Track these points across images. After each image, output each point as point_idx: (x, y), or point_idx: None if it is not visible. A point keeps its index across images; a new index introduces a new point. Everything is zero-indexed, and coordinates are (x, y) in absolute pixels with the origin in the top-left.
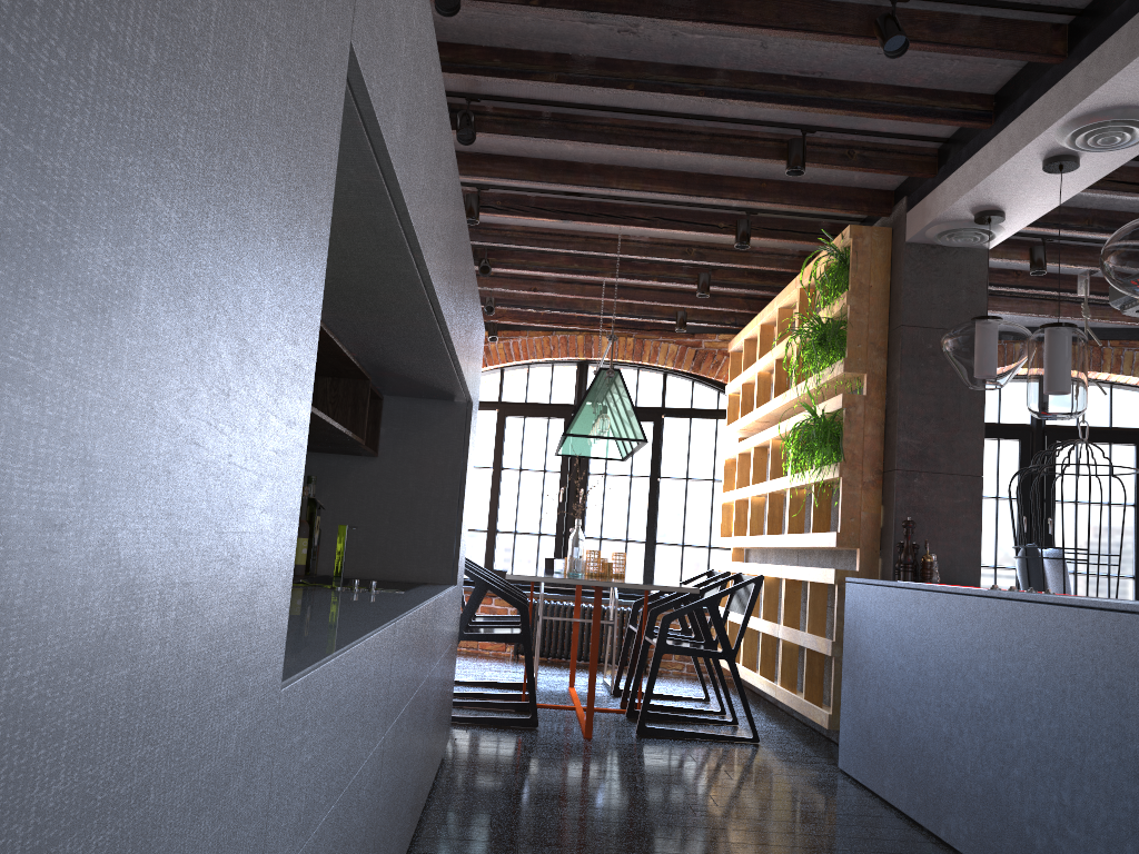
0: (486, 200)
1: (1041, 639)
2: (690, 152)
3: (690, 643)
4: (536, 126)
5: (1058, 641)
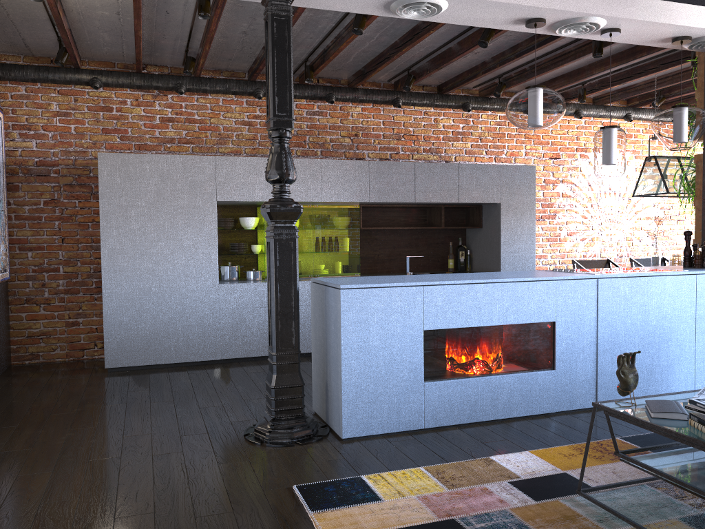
0: (592, 87)
1: None
2: (569, 62)
3: None
4: (523, 75)
5: None
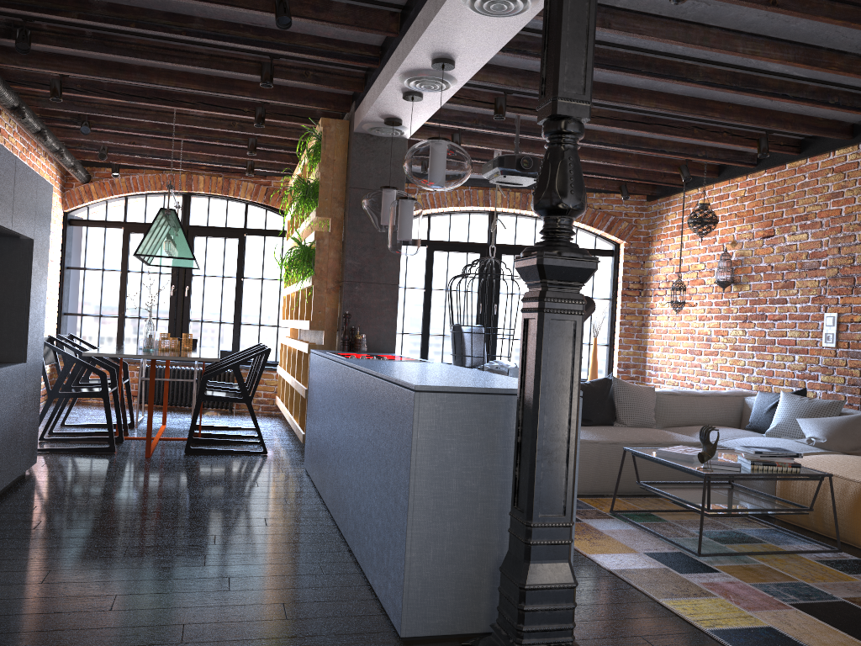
0: (69, 84)
1: (349, 387)
2: (195, 67)
3: (230, 393)
4: (81, 41)
5: (351, 388)
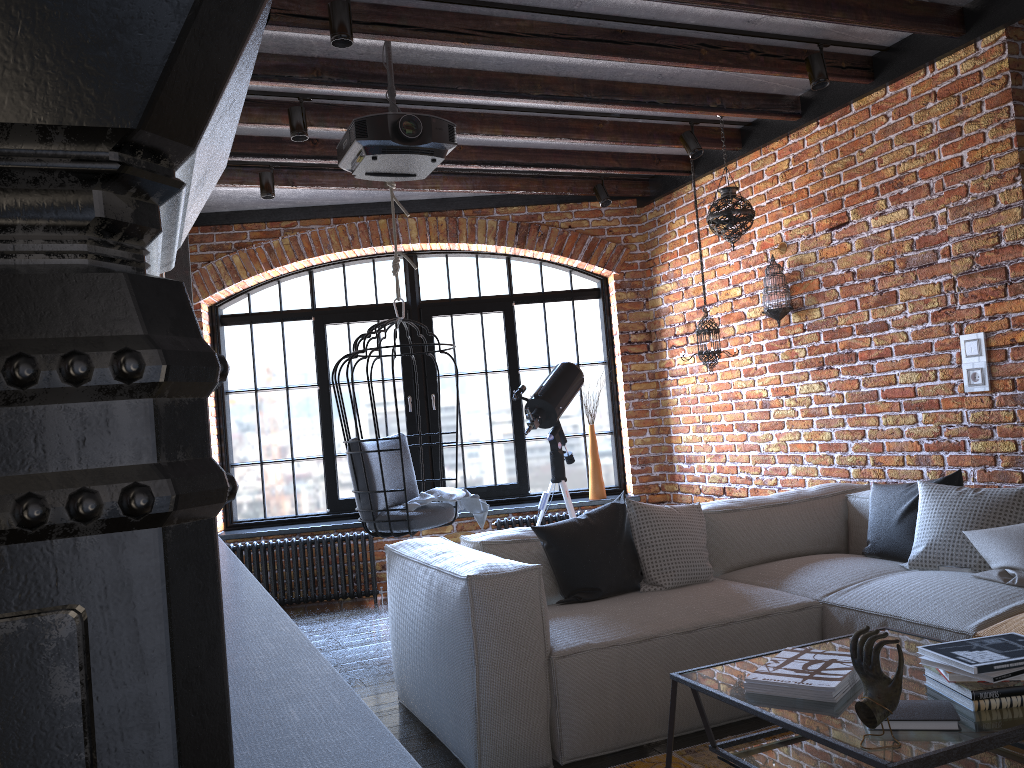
0: None
1: None
2: None
3: None
4: None
5: None
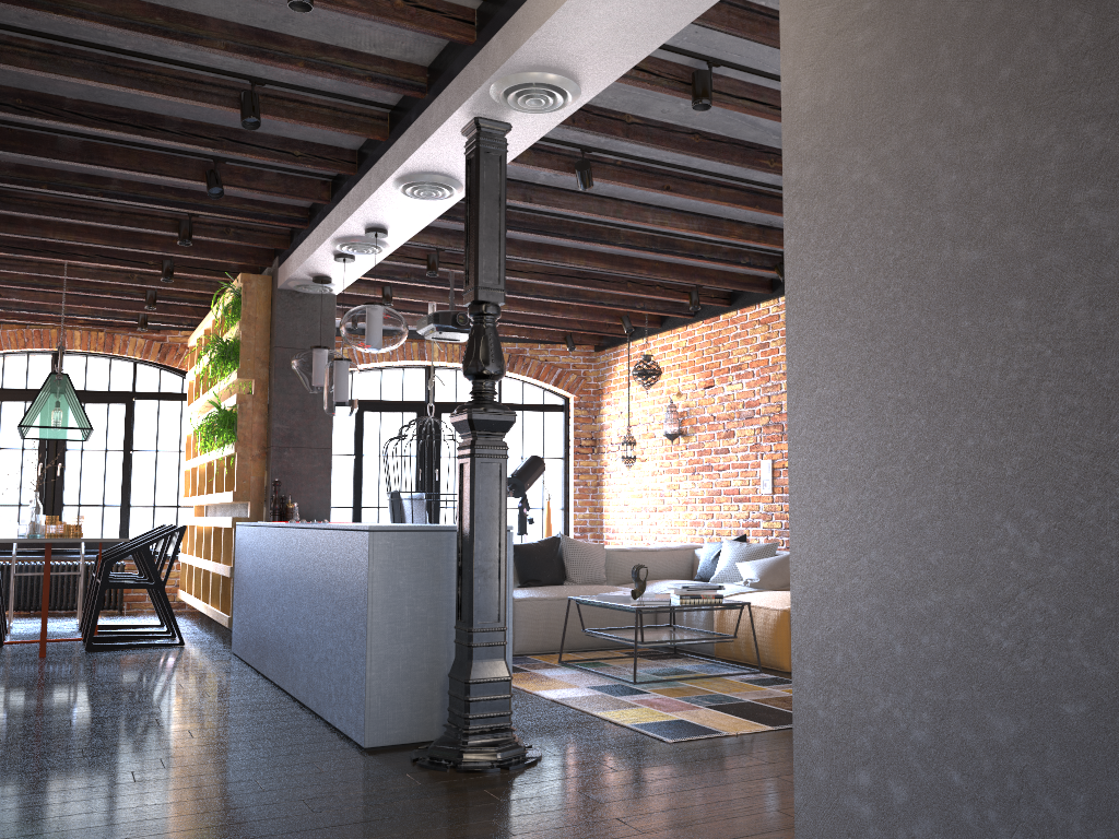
0: None
1: (293, 548)
2: (105, 224)
3: (135, 580)
4: None
5: (297, 547)
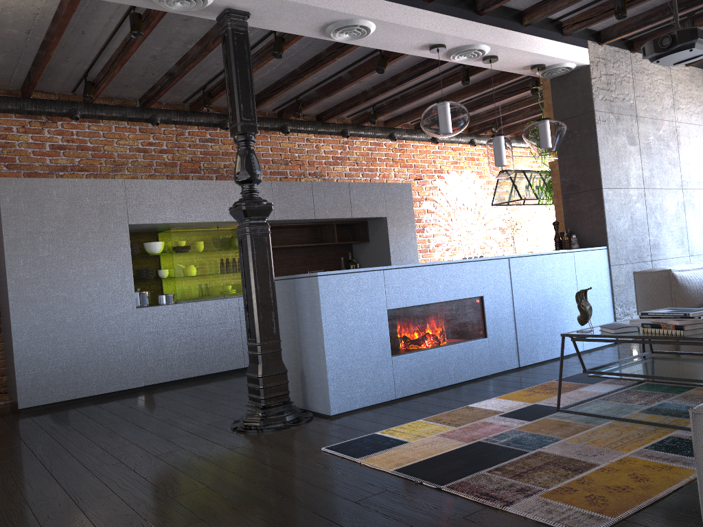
0: None
1: None
2: (439, 90)
3: None
4: (396, 104)
5: None
